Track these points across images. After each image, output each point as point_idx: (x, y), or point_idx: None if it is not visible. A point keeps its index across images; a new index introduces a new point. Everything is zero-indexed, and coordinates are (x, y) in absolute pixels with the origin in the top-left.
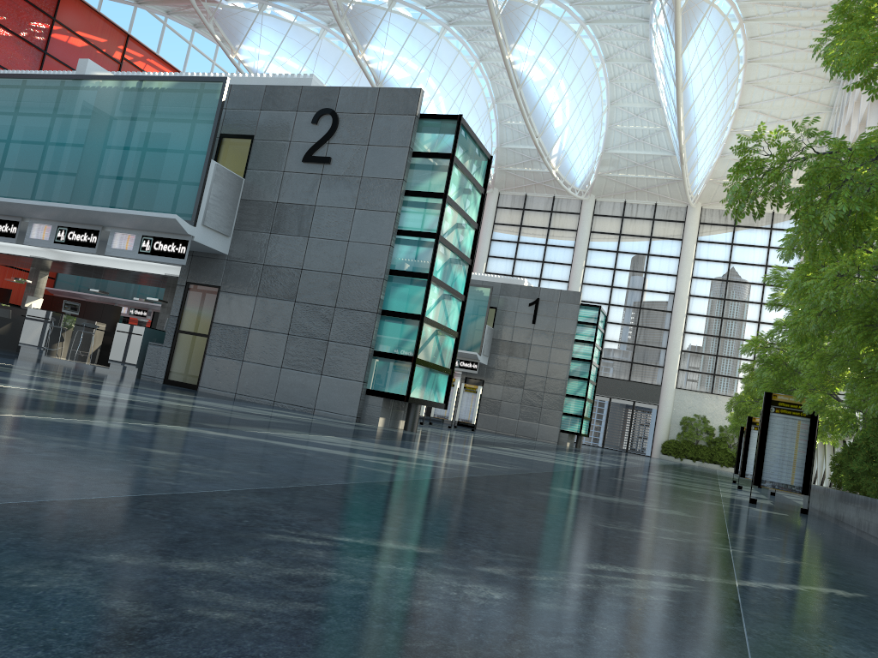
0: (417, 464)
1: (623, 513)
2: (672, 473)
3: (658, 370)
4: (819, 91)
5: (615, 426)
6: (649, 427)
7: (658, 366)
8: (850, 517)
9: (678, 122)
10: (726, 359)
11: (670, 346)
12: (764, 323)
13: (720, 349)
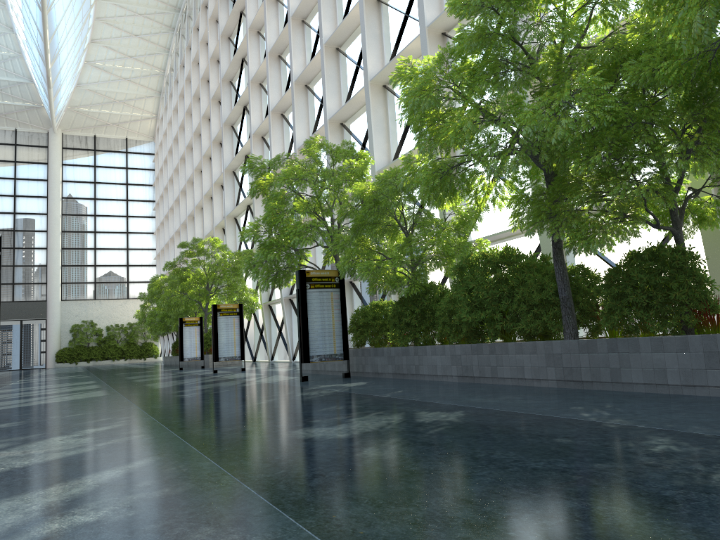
0: (99, 484)
1: (520, 442)
2: (135, 375)
3: (42, 287)
4: (158, 34)
5: (5, 347)
6: (40, 341)
7: (41, 283)
8: (439, 368)
9: (45, 45)
10: (104, 267)
11: (51, 263)
12: (132, 233)
13: (98, 259)
